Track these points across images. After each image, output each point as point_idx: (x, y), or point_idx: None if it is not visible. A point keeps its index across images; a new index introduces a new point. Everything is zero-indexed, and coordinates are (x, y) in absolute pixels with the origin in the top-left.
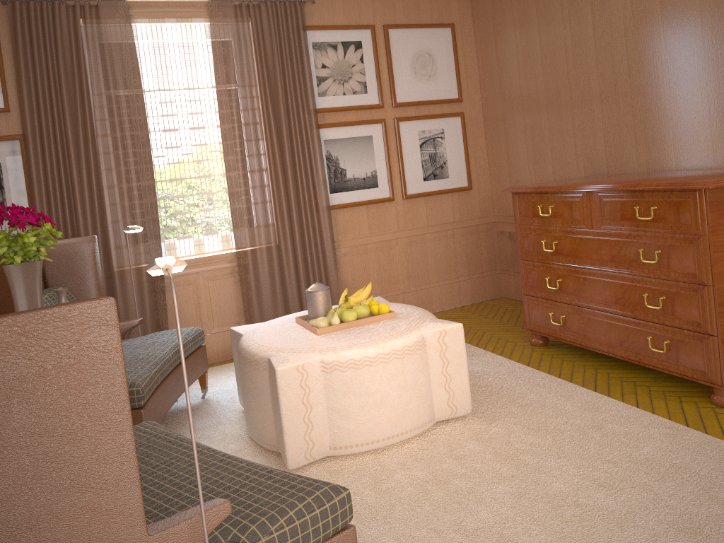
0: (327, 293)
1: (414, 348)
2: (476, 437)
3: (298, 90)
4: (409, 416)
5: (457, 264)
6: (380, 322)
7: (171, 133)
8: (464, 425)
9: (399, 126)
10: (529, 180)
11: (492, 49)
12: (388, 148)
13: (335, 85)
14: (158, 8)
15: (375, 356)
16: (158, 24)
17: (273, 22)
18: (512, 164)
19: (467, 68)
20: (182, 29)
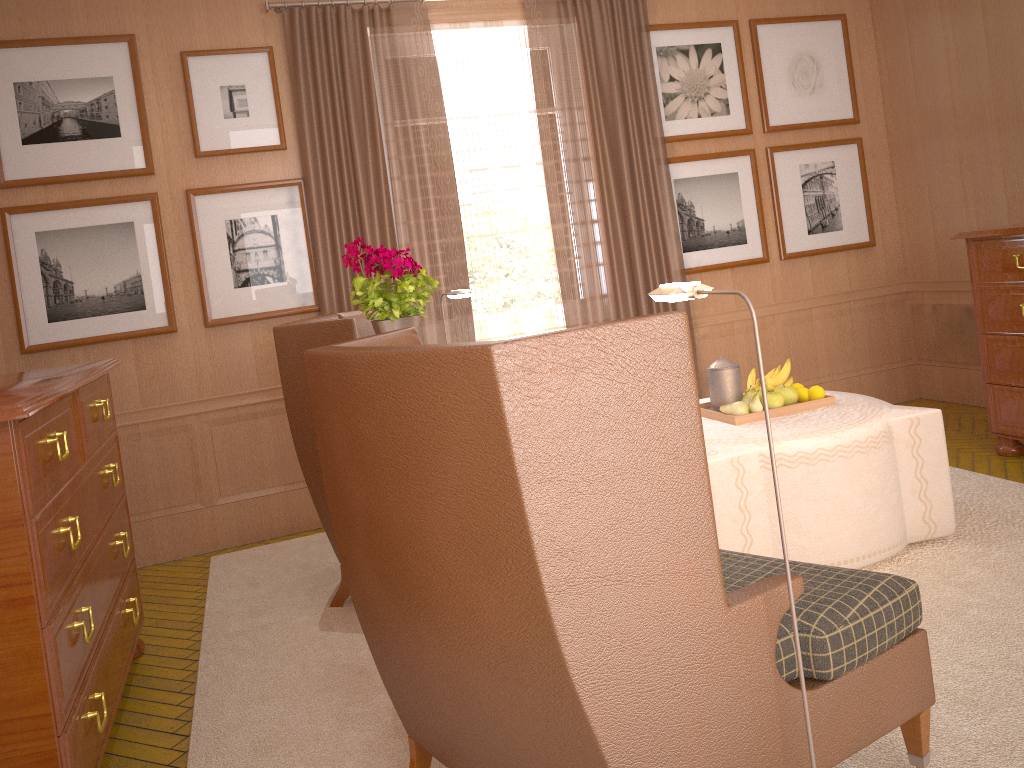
0: (738, 372)
1: (880, 440)
2: (975, 562)
3: (641, 112)
4: (877, 532)
5: (856, 351)
6: (817, 410)
7: (479, 174)
8: (949, 548)
9: (774, 159)
10: (968, 229)
11: (904, 46)
12: (759, 190)
13: (687, 105)
14: (461, 9)
15: (832, 448)
16: (461, 30)
17: (607, 22)
18: (937, 207)
19: (865, 76)
20: (490, 36)
